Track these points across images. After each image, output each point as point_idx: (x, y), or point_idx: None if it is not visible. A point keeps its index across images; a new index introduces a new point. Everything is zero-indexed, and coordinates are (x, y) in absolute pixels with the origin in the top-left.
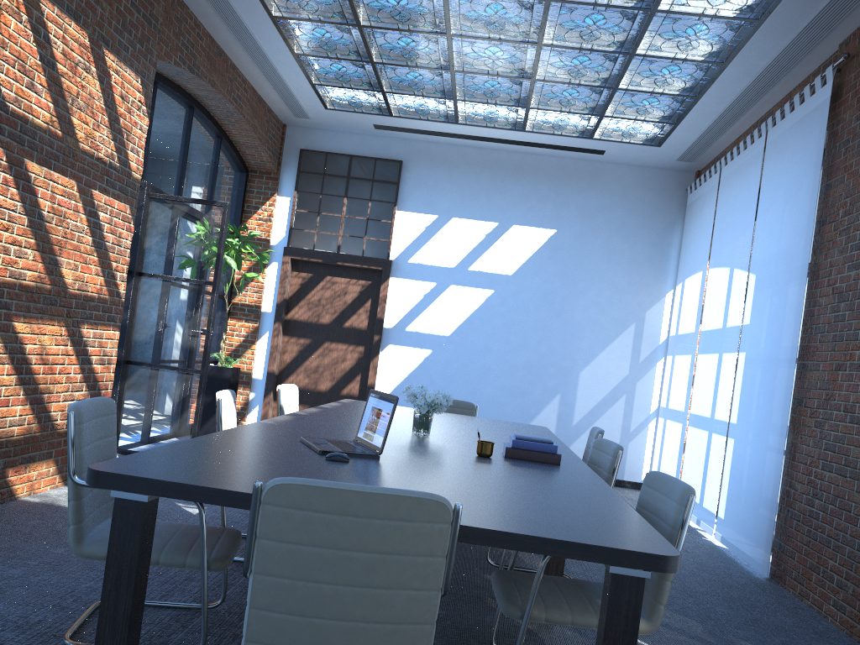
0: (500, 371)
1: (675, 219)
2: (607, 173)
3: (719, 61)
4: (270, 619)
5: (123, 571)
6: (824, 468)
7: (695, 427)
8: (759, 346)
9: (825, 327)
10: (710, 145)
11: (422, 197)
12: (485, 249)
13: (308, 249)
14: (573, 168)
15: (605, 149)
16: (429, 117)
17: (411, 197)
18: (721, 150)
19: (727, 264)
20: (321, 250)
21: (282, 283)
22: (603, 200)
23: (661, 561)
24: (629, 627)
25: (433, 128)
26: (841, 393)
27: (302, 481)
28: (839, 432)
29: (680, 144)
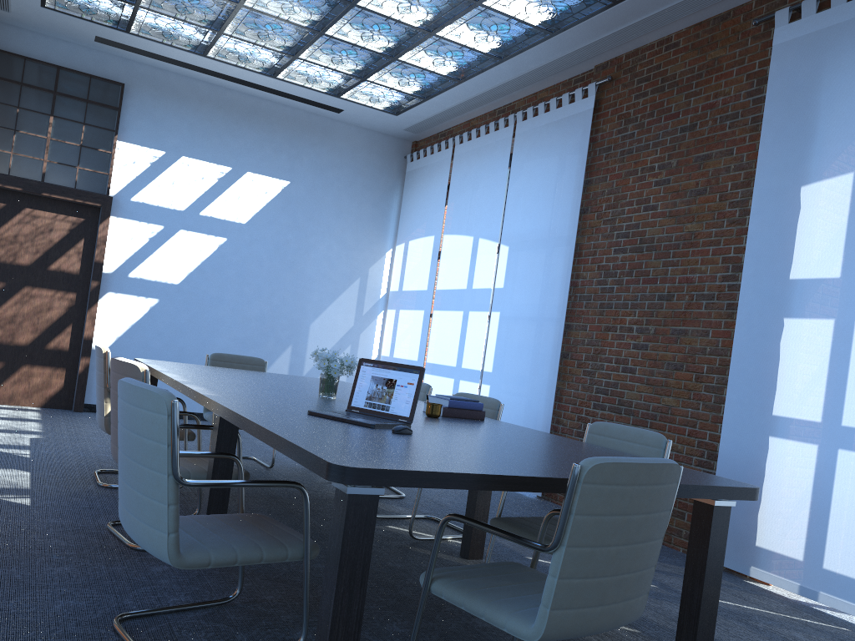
0: (233, 323)
1: (395, 183)
2: (338, 131)
3: (498, 57)
4: (572, 585)
5: (356, 570)
6: (596, 407)
7: (436, 375)
8: (518, 307)
9: (591, 296)
10: (442, 122)
11: (147, 129)
12: (218, 195)
13: (1, 173)
14: (306, 121)
15: (344, 109)
16: (175, 43)
17: (134, 127)
18: (448, 128)
19: (470, 233)
20: (19, 176)
21: None
22: (334, 157)
23: (755, 492)
24: (721, 544)
25: (172, 55)
26: (613, 349)
27: (611, 459)
28: (611, 379)
29: (417, 116)
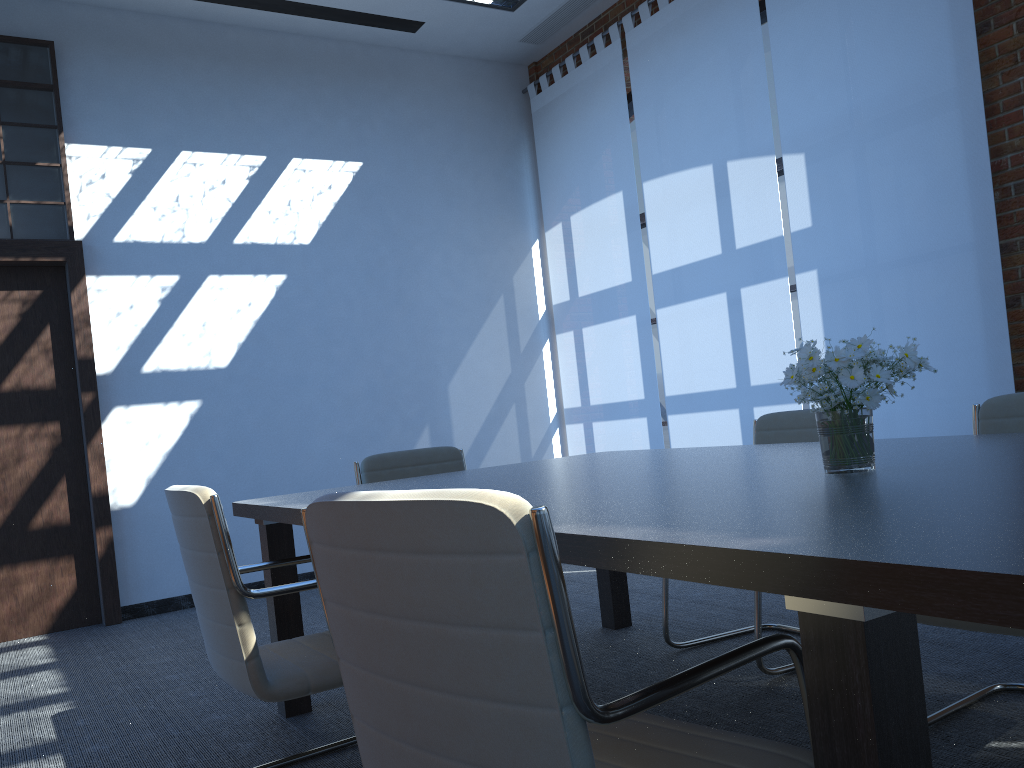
0: (329, 411)
1: (519, 136)
2: (415, 68)
3: None
4: None
5: None
6: None
7: (694, 412)
8: (862, 249)
9: None
10: (588, 6)
11: (111, 115)
12: (256, 205)
13: None
14: (364, 59)
15: (425, 20)
16: None
17: (88, 116)
18: (595, 17)
19: (703, 161)
20: None
21: None
22: (419, 110)
23: None
24: None
25: None
26: None
27: None
28: None
29: (549, 3)
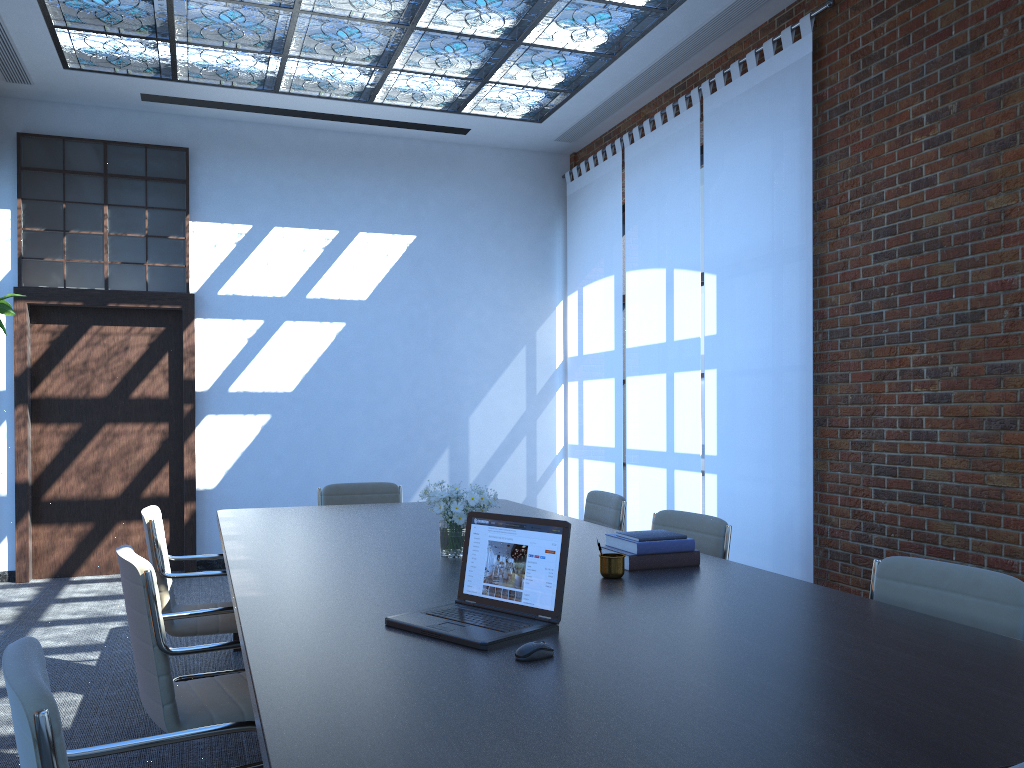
0: (368, 430)
1: (555, 214)
2: (469, 159)
3: (661, 8)
4: None
5: None
6: (880, 496)
7: (641, 465)
8: (741, 360)
9: (848, 330)
10: (603, 120)
11: (225, 200)
12: (326, 268)
13: (56, 287)
14: (426, 153)
15: (471, 128)
16: (236, 82)
17: (208, 201)
18: (612, 126)
19: (661, 265)
20: (78, 288)
21: (20, 343)
22: (468, 194)
23: None
24: None
25: (238, 99)
26: (894, 406)
27: None
28: (898, 452)
29: (568, 118)
